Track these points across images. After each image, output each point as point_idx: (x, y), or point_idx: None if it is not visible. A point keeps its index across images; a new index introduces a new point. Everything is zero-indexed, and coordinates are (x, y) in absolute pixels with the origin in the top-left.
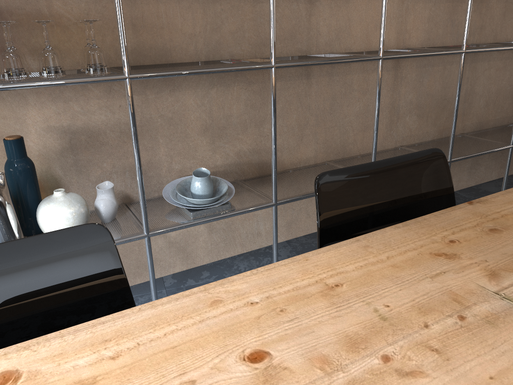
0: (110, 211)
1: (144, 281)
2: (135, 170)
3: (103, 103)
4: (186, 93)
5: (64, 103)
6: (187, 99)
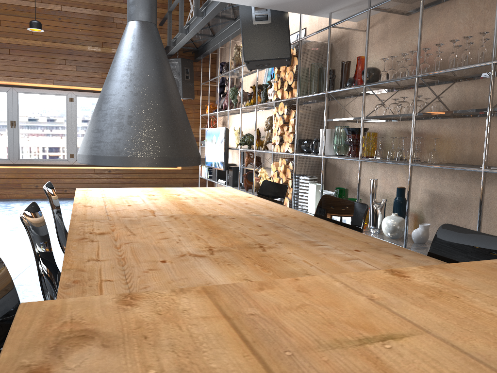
0: (415, 236)
1: None
2: None
3: (449, 182)
4: (494, 187)
5: (434, 179)
6: (494, 191)
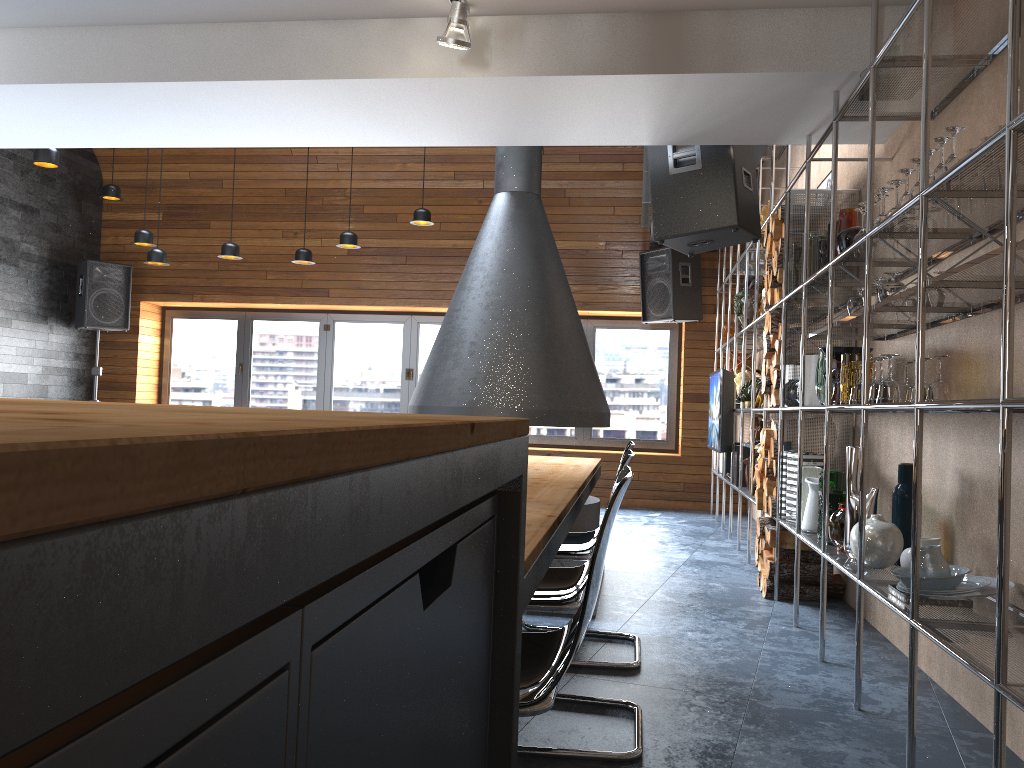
0: (904, 562)
1: (981, 722)
2: (988, 548)
3: (979, 450)
4: None
5: (963, 444)
6: None
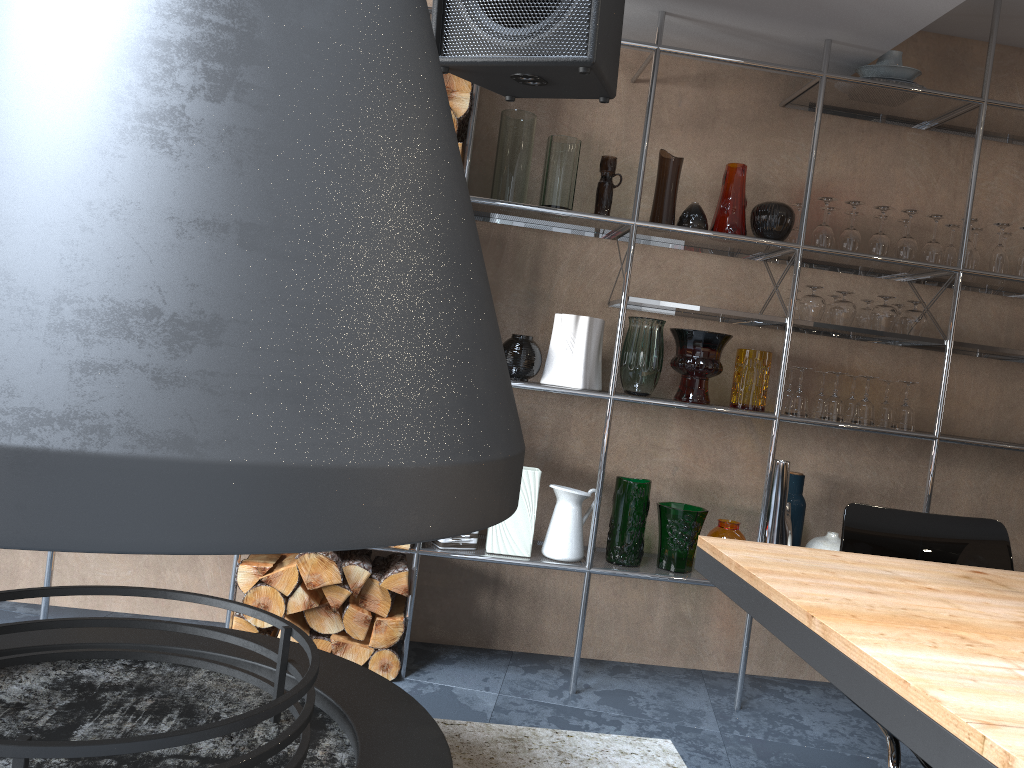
0: None
1: None
2: None
3: (872, 461)
4: (960, 470)
5: (836, 453)
6: (960, 477)
